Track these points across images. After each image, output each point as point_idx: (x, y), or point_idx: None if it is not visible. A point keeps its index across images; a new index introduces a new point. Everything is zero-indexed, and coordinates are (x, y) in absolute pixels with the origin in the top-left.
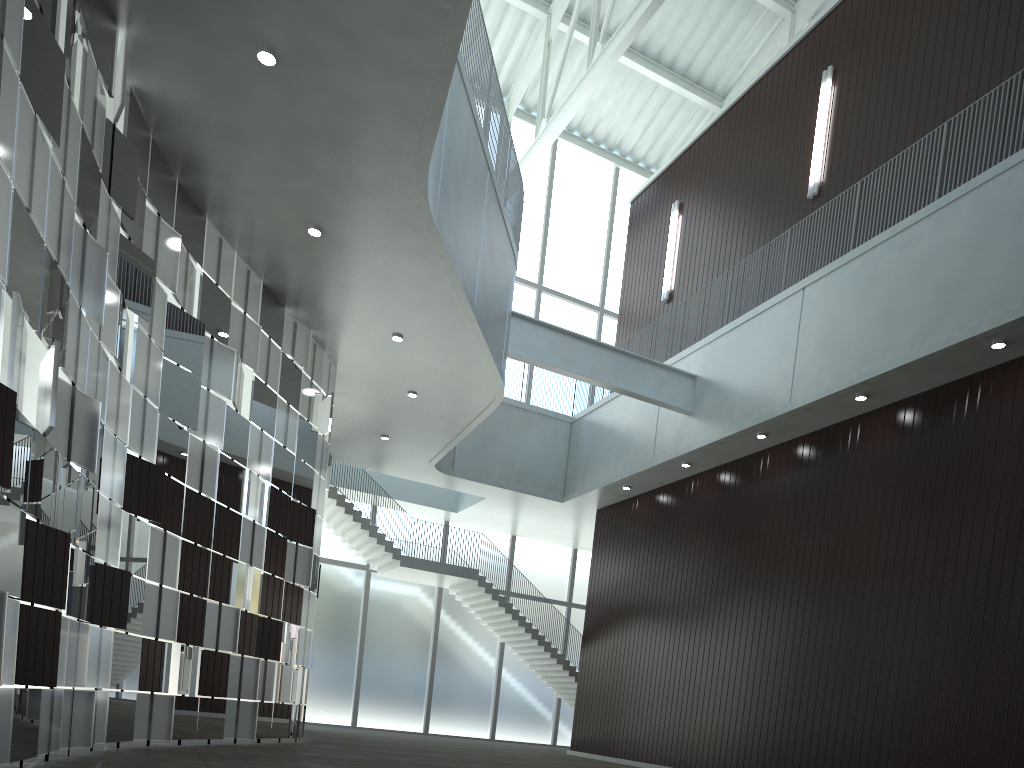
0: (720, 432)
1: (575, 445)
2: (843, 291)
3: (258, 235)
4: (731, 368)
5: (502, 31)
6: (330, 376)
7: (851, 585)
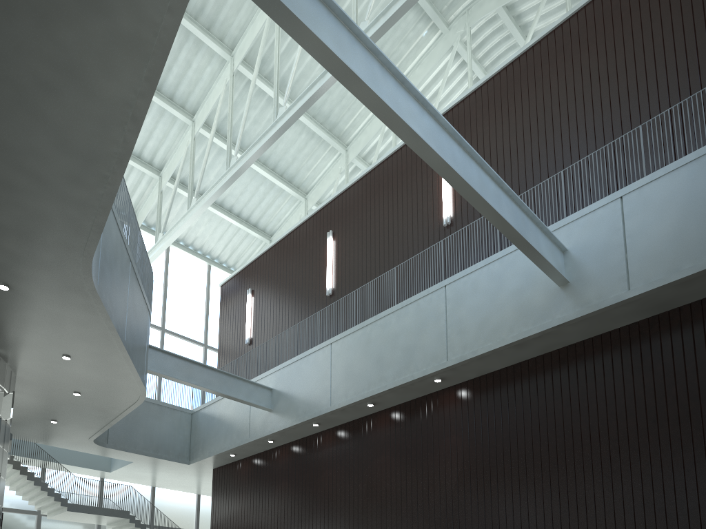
0: (291, 422)
1: (195, 428)
2: (353, 347)
3: None
4: (293, 385)
5: (129, 180)
6: (11, 379)
7: (379, 511)
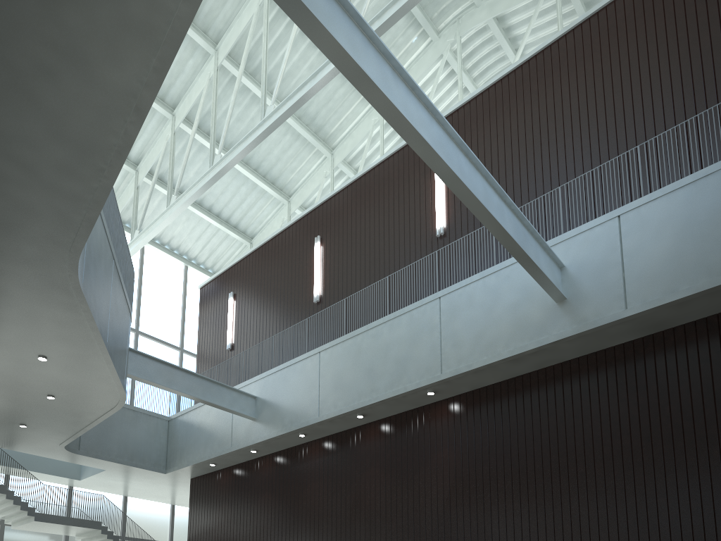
0: (276, 432)
1: (173, 435)
2: (343, 356)
3: None
4: (279, 394)
5: None
6: None
7: (367, 525)
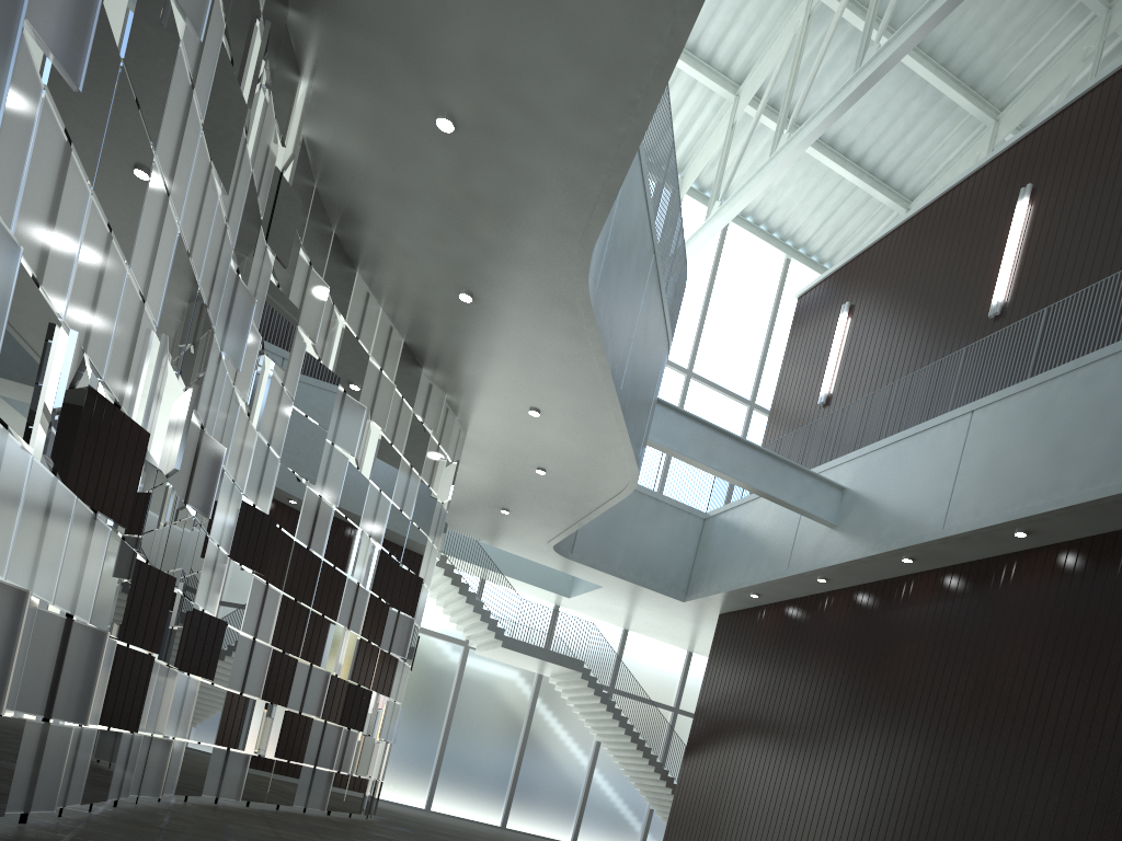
0: (863, 550)
1: (705, 543)
2: (1015, 420)
3: (407, 294)
4: (884, 484)
5: (685, 107)
6: (458, 442)
7: (986, 732)
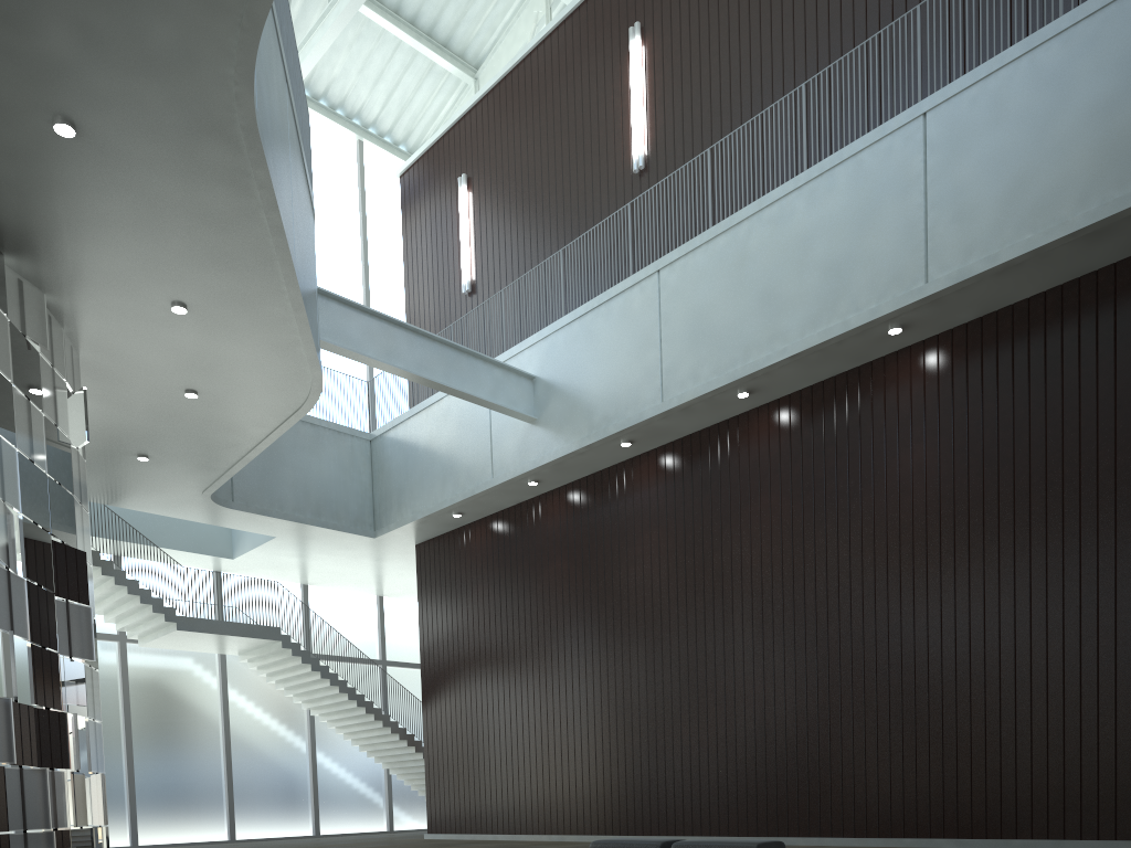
0: (578, 441)
1: (381, 467)
2: (709, 273)
3: None
4: (580, 366)
5: None
6: (74, 365)
7: (757, 605)
